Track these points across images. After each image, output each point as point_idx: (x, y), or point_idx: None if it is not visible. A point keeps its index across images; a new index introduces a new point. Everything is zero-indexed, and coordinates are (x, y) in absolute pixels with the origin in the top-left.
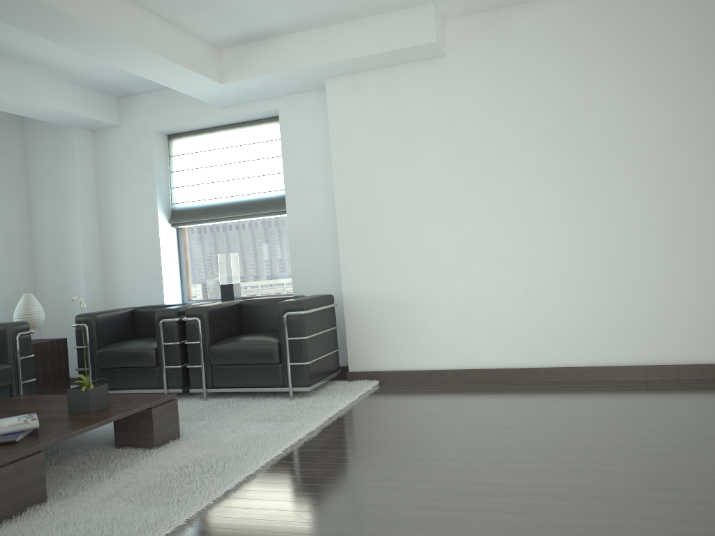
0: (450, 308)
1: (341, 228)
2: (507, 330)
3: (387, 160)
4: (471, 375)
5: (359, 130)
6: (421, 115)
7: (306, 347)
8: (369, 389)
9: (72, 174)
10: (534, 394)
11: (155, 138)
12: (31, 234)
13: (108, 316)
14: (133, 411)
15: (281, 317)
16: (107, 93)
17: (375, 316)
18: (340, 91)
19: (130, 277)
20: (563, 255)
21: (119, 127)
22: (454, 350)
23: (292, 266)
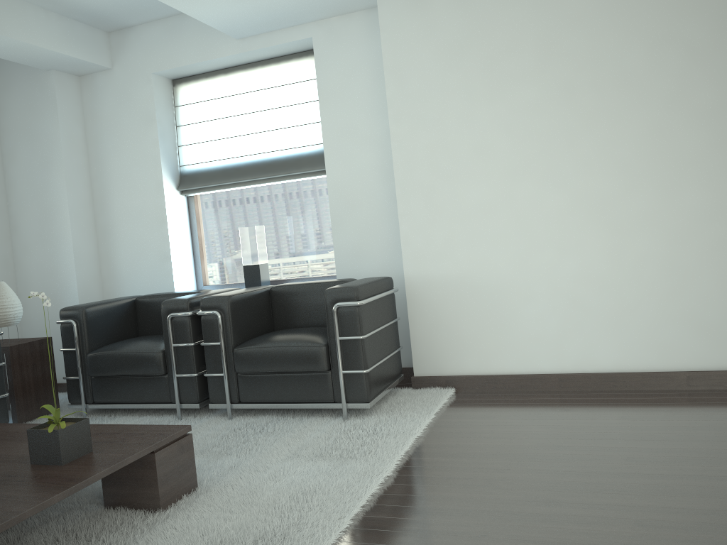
0: (551, 292)
1: (401, 190)
2: (633, 321)
3: (463, 97)
4: (582, 382)
5: (423, 57)
6: (509, 33)
7: (365, 350)
8: (445, 402)
9: (55, 131)
10: (686, 412)
11: (156, 83)
12: (8, 207)
13: (102, 309)
14: (126, 461)
15: (329, 310)
16: (93, 25)
17: (448, 304)
18: (396, 6)
19: (131, 258)
20: (713, 218)
21: (111, 70)
22: (557, 348)
23: (335, 241)
